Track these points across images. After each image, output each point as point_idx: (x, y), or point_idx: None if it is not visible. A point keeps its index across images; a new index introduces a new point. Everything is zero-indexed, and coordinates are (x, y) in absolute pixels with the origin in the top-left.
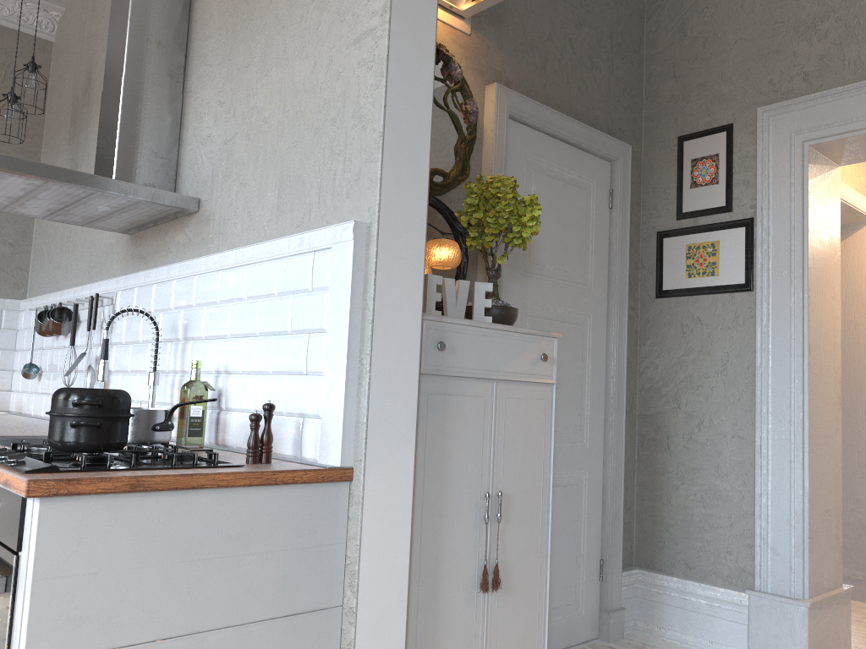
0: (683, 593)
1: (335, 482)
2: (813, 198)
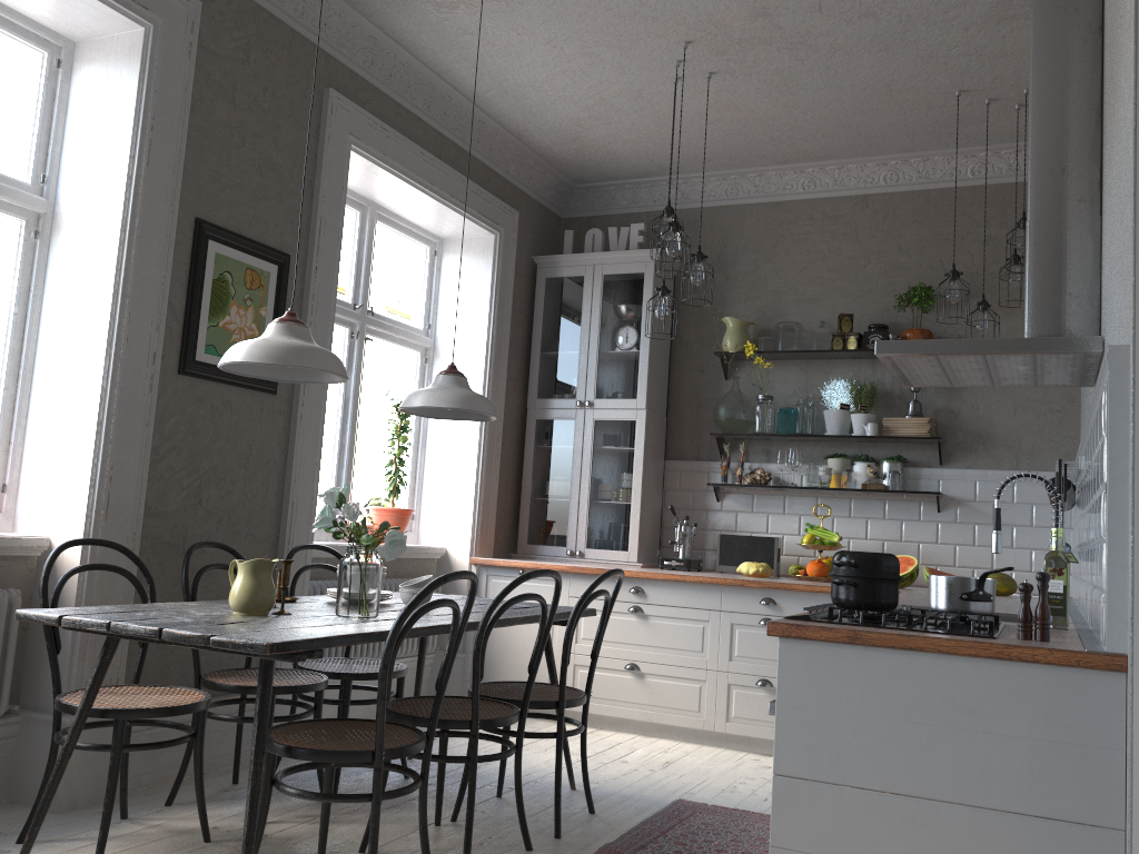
0: None
1: (1101, 671)
2: None
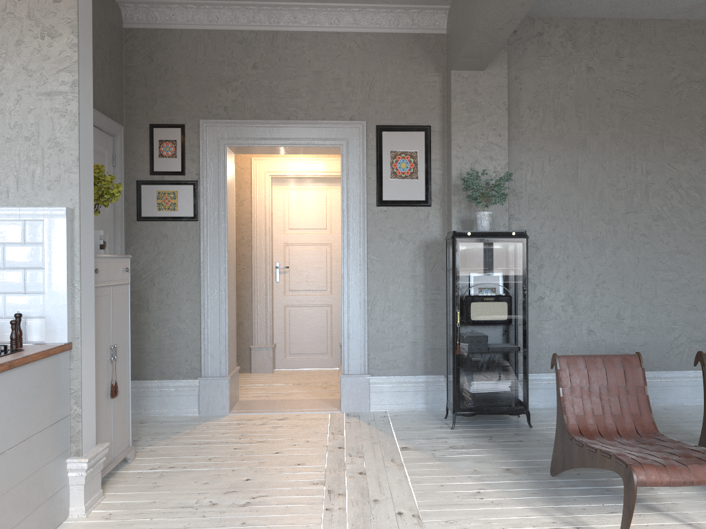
0: (161, 388)
1: (65, 351)
2: (228, 174)
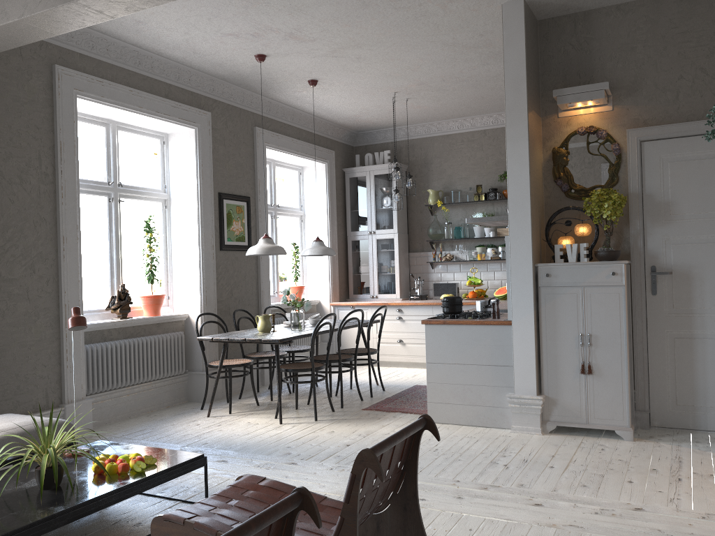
0: None
1: (507, 325)
2: None
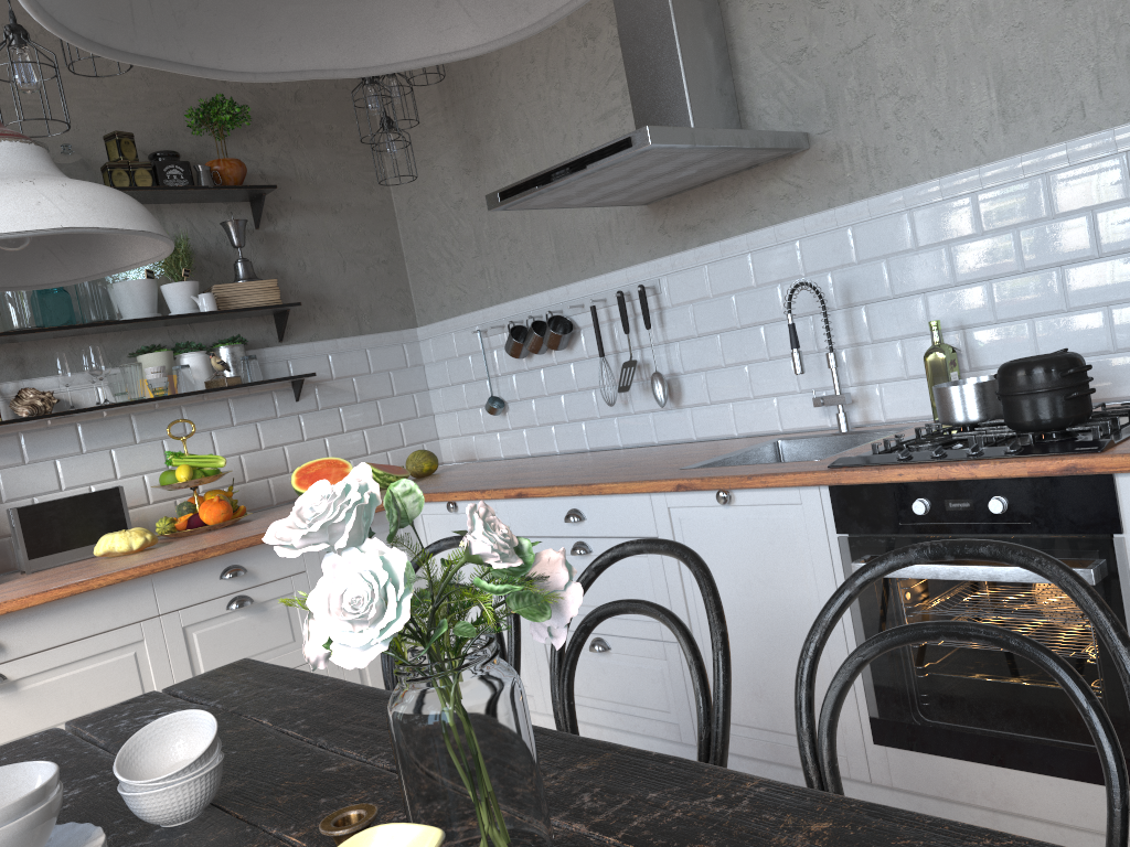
0: None
1: None
2: None
